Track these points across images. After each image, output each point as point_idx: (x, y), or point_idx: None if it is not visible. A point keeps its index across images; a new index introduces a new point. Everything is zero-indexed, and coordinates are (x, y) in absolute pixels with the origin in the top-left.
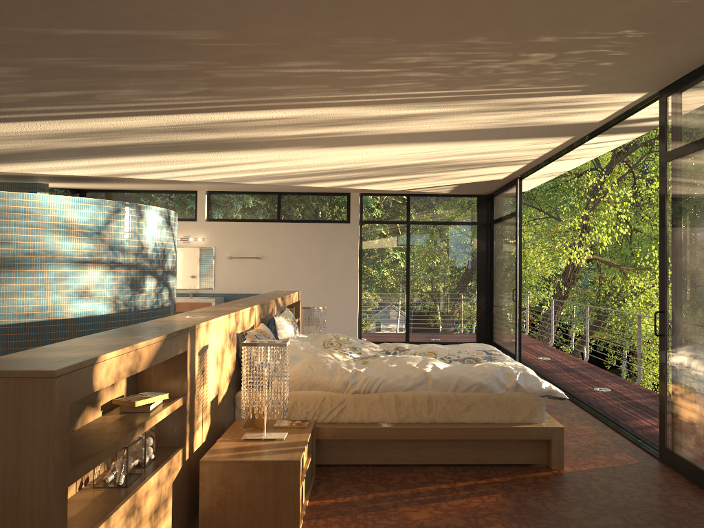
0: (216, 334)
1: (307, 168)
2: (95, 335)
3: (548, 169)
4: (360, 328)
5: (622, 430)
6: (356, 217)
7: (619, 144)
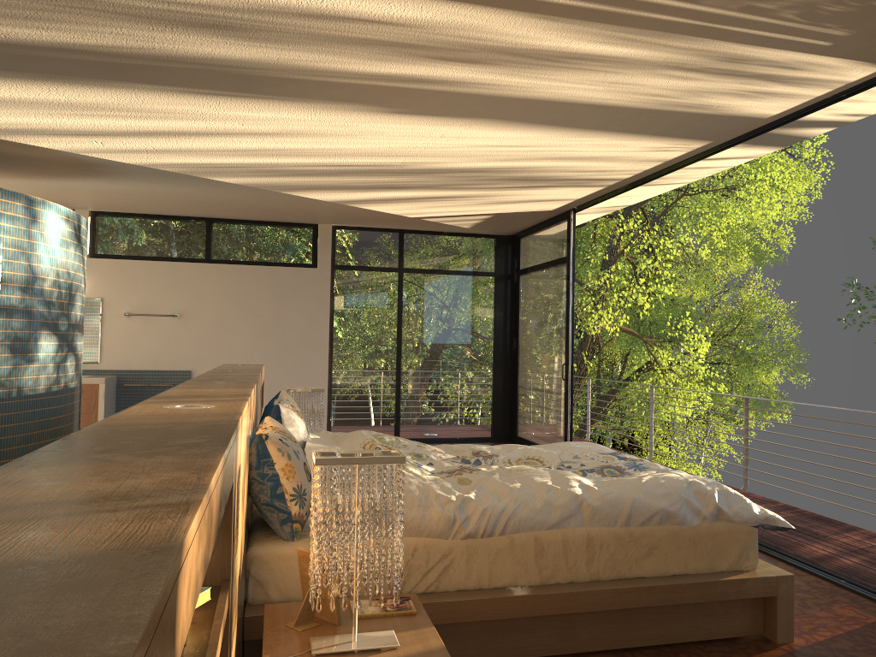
0: (243, 440)
1: (331, 158)
2: (41, 456)
3: (616, 199)
4: (330, 421)
5: (804, 565)
6: (327, 260)
7: (731, 166)
